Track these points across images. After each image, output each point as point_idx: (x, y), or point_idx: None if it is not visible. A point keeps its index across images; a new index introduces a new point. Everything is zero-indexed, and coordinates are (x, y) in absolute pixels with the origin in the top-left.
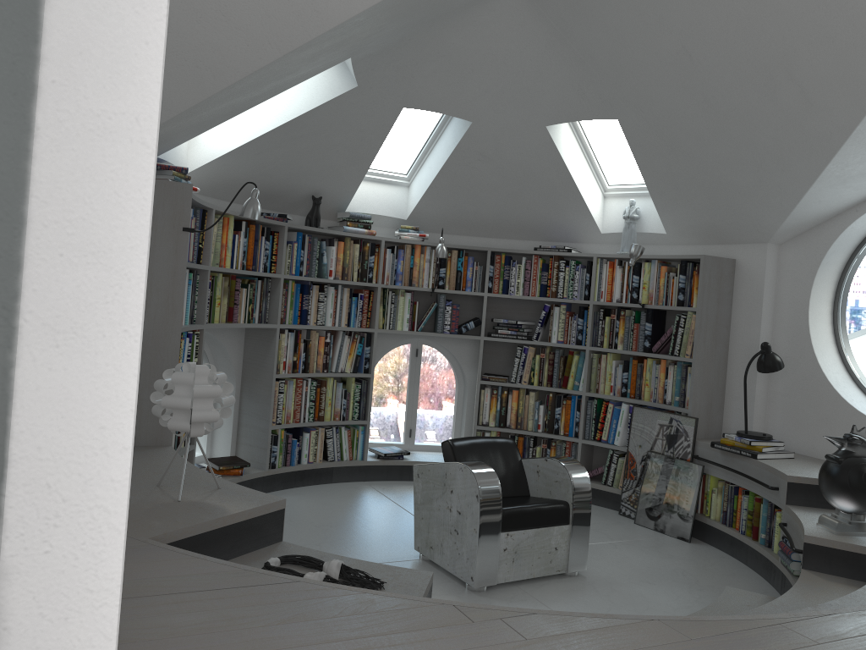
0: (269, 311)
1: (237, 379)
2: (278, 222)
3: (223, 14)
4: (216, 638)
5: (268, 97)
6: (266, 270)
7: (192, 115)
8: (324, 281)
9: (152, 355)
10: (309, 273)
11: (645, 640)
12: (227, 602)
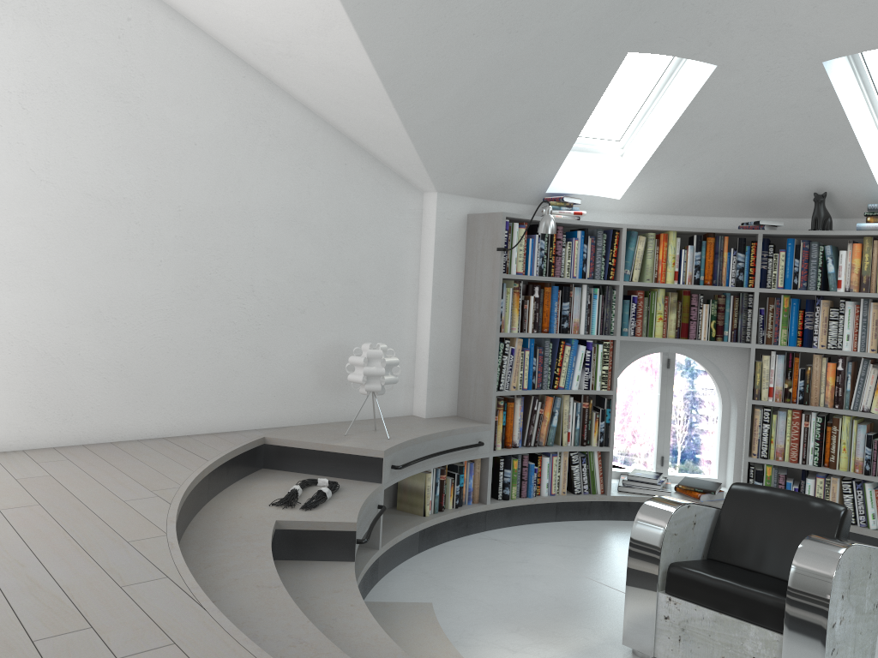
0: (750, 329)
1: (739, 404)
2: (746, 230)
3: (345, 99)
4: (121, 454)
5: (582, 118)
6: (739, 284)
7: (465, 160)
8: (826, 294)
9: (481, 350)
10: (807, 286)
11: (124, 528)
12: (169, 452)
